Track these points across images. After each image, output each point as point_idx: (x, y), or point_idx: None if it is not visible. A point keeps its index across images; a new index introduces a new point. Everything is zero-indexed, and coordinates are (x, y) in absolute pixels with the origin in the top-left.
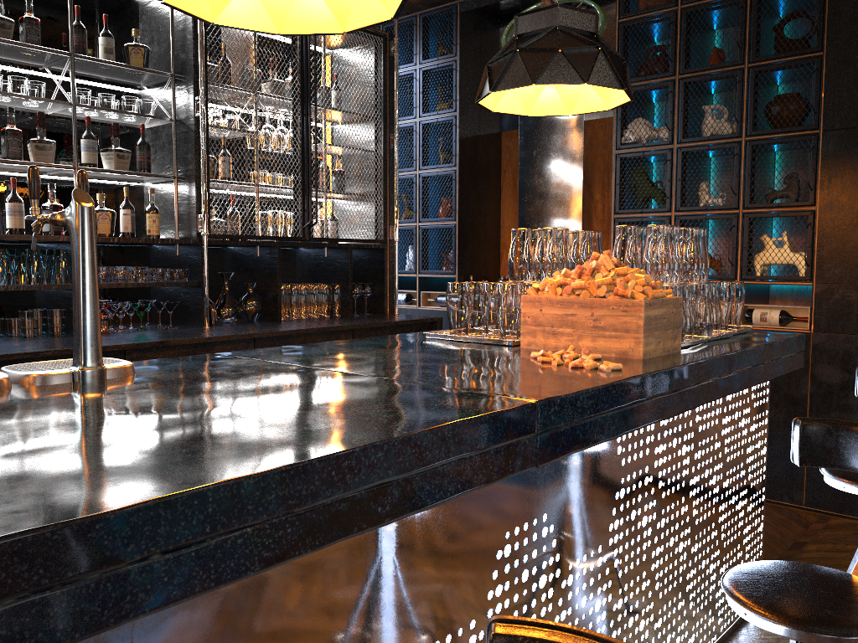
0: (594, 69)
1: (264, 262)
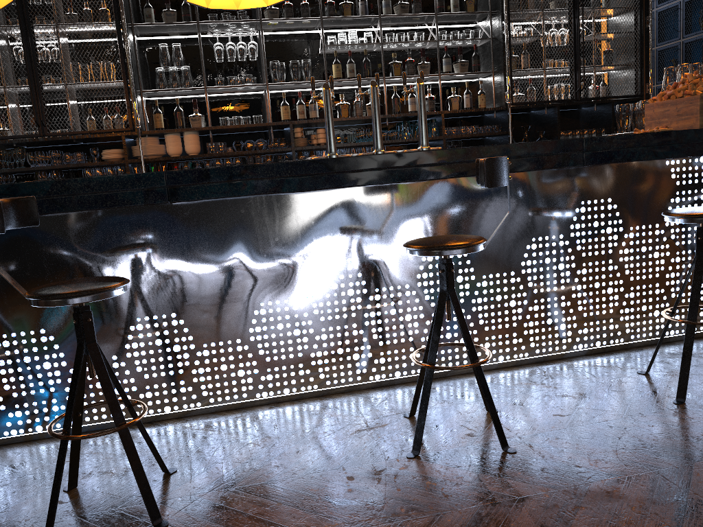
0: None
1: (550, 118)
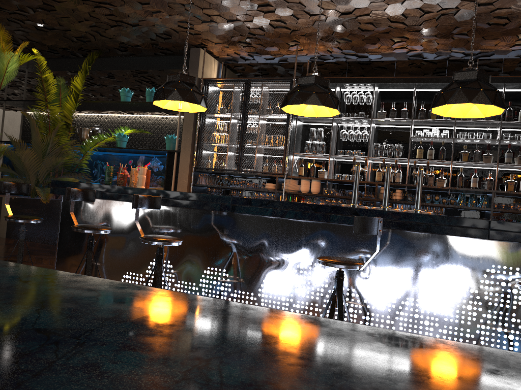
0: None
1: None
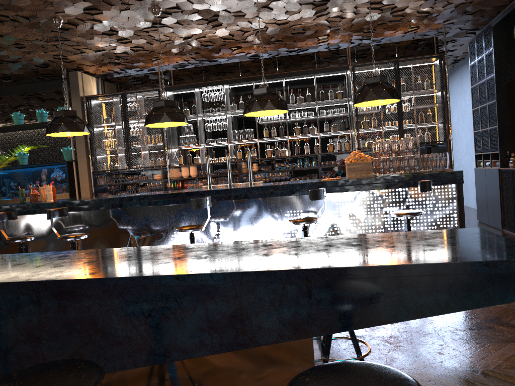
0: (367, 96)
1: None
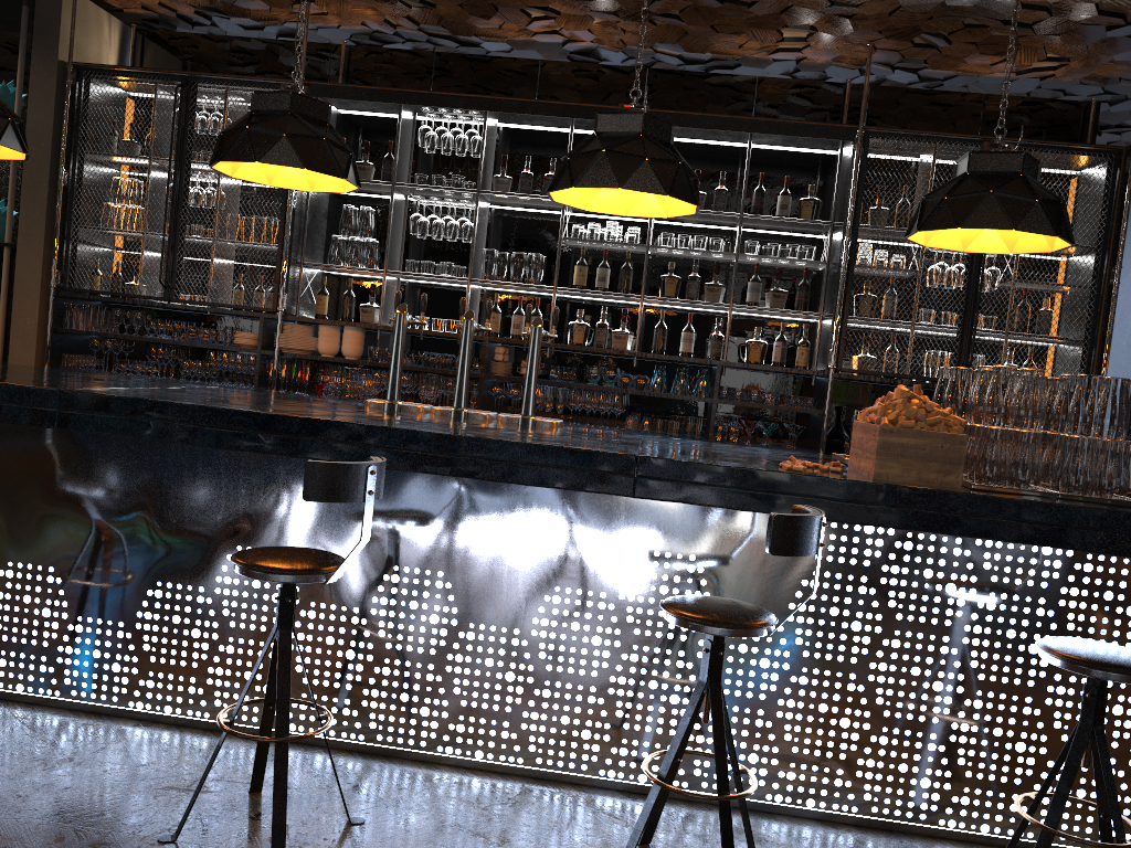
0: (975, 213)
1: None
